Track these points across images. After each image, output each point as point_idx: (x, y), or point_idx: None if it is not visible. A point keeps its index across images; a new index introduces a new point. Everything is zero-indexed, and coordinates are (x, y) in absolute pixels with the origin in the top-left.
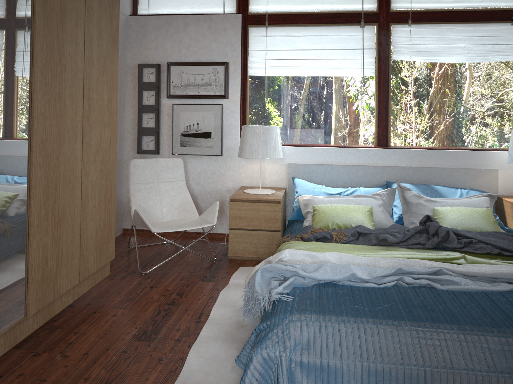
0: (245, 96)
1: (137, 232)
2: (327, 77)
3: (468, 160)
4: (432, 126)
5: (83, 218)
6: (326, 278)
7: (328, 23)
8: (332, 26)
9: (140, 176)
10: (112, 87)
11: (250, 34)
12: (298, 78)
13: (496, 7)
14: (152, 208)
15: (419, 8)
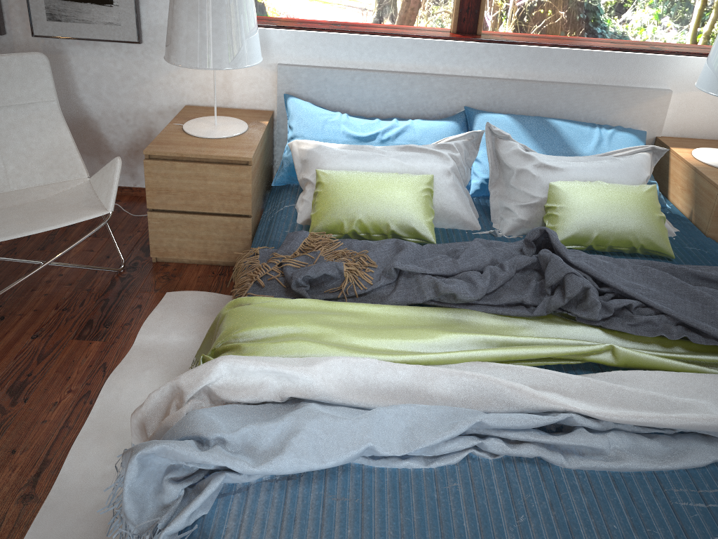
0: None
1: None
2: None
3: (621, 71)
4: None
5: None
6: (305, 469)
7: None
8: None
9: None
10: None
11: None
12: None
13: None
14: None
15: None
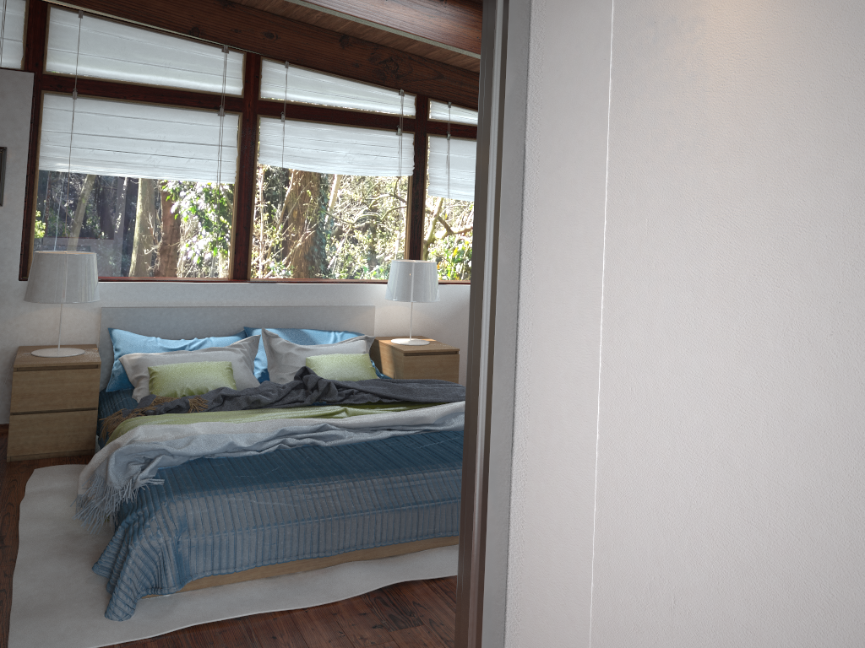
0: (30, 202)
1: None
2: (167, 181)
3: (343, 296)
4: (303, 252)
5: None
6: (201, 452)
7: (173, 104)
8: (179, 108)
9: None
10: None
11: (45, 104)
12: (122, 179)
13: (382, 111)
14: None
15: (296, 100)
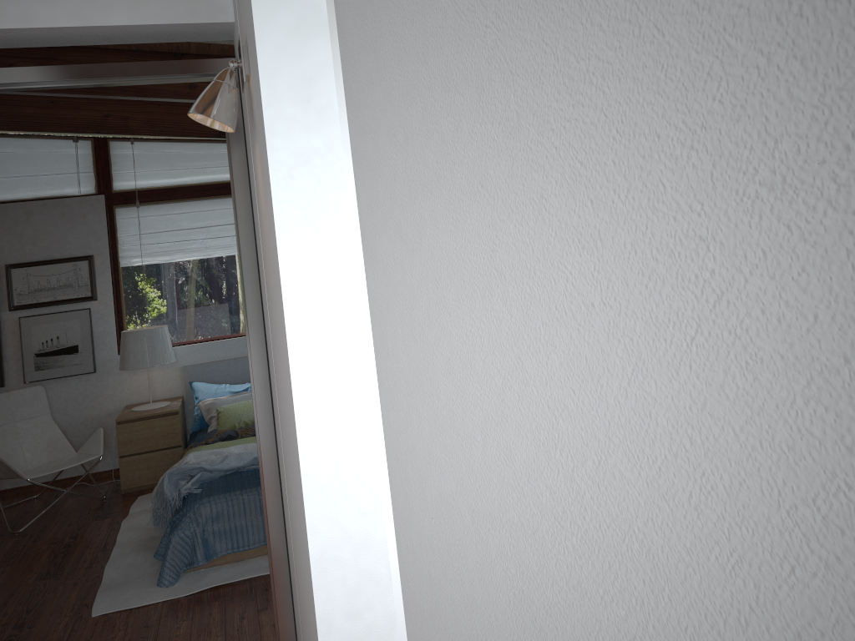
0: (118, 293)
1: None
2: (219, 257)
3: None
4: None
5: None
6: (232, 466)
7: (214, 195)
8: (219, 198)
9: None
10: None
11: (117, 216)
12: (184, 262)
13: None
14: (11, 455)
15: None
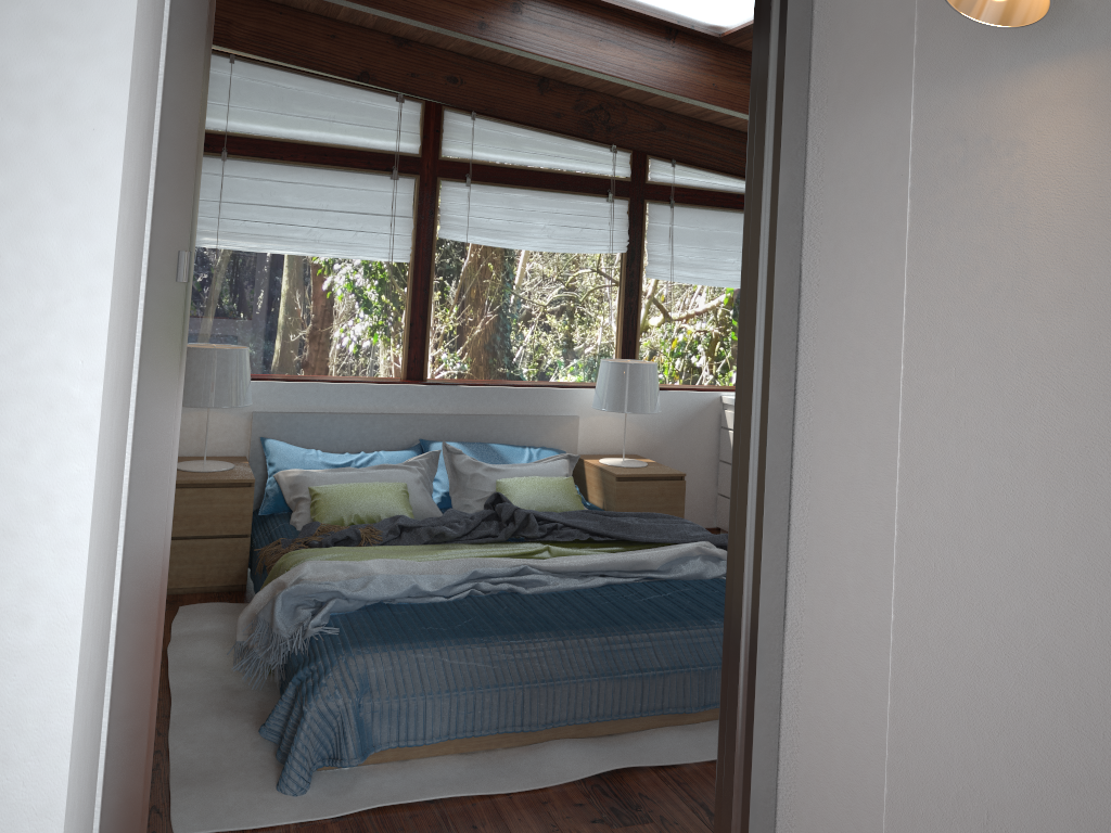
0: None
1: None
2: (329, 259)
3: (540, 403)
4: (491, 347)
5: None
6: (380, 596)
7: (338, 165)
8: (345, 171)
9: None
10: None
11: None
12: (277, 257)
13: (589, 172)
14: None
15: (484, 159)
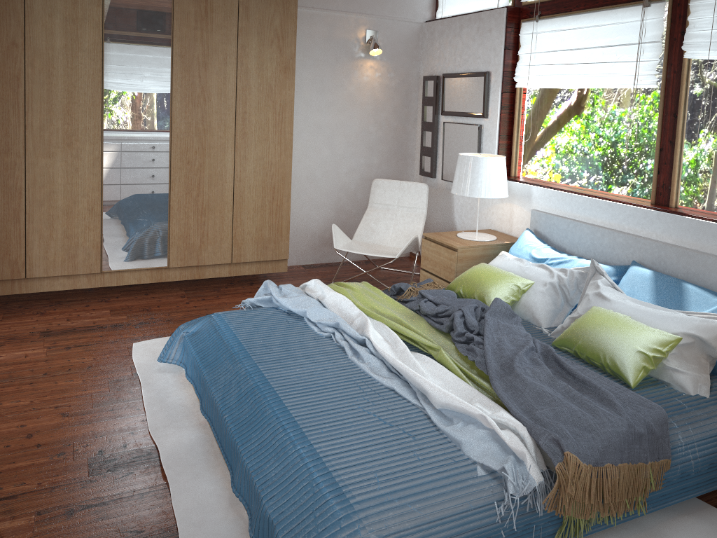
0: (513, 115)
1: (417, 258)
2: (600, 89)
3: None
4: None
5: (237, 214)
6: (286, 306)
7: (606, 5)
8: (608, 9)
9: (379, 196)
10: (284, 109)
11: (521, 31)
12: (567, 91)
13: None
14: (382, 230)
15: None
